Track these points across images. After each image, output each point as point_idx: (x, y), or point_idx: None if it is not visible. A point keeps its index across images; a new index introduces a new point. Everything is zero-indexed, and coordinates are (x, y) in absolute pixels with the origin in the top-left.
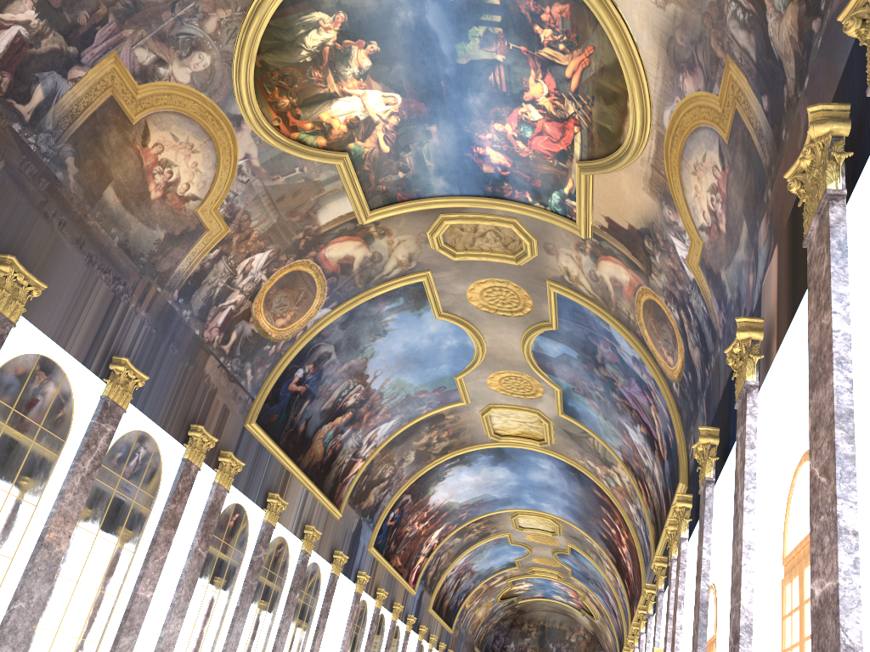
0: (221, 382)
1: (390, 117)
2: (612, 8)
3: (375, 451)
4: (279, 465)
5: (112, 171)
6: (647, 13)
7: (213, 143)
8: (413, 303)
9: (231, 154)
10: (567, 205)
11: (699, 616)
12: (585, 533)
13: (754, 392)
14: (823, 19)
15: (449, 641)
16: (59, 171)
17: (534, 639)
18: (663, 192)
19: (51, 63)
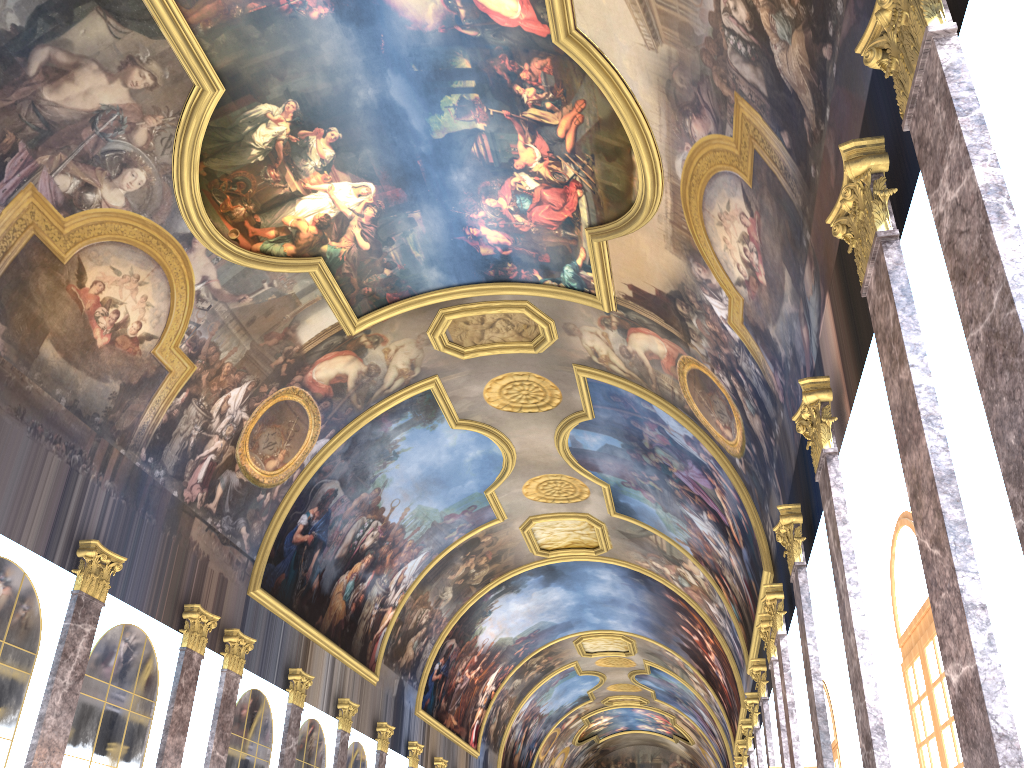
0: (212, 547)
1: (365, 209)
2: (599, 57)
3: (405, 595)
4: (295, 633)
5: (47, 321)
6: (638, 57)
7: (163, 270)
8: (423, 416)
9: (186, 280)
10: (583, 277)
11: (818, 723)
12: (664, 646)
13: (834, 460)
14: (834, 44)
15: None
16: None
17: None
18: (688, 248)
19: None
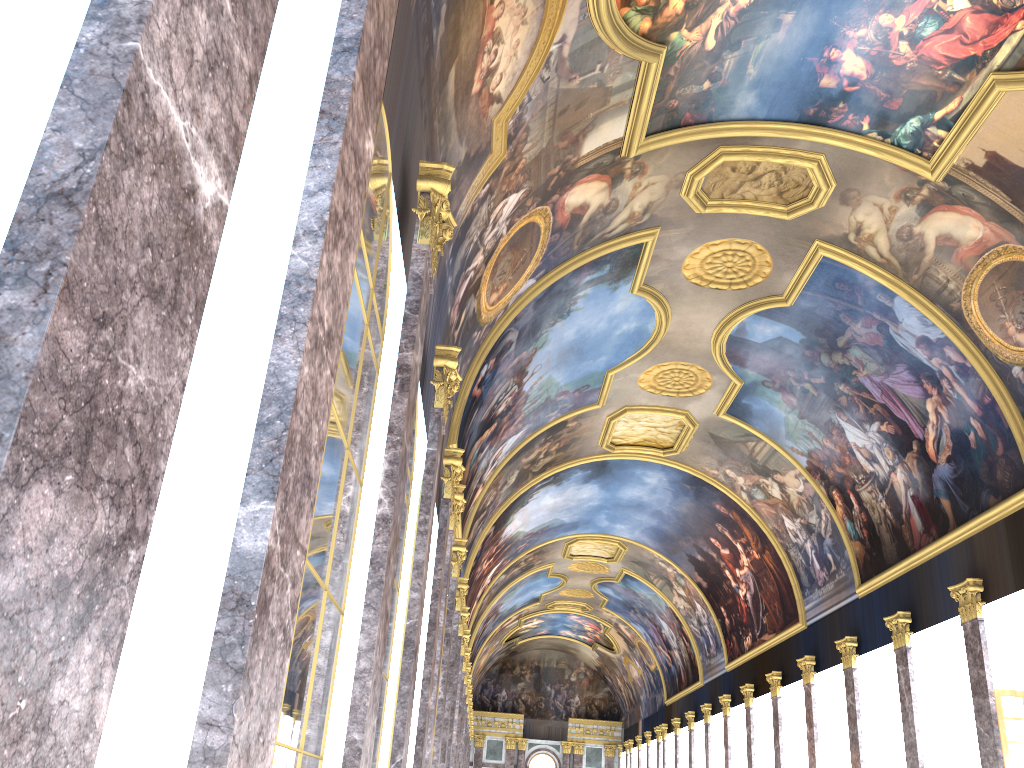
0: None
1: None
2: None
3: (493, 473)
4: None
5: (461, 38)
6: None
7: (543, 11)
8: (616, 273)
9: (550, 34)
10: (926, 135)
11: None
12: (664, 556)
13: None
14: None
15: None
16: (435, 26)
17: (529, 683)
18: None
19: None
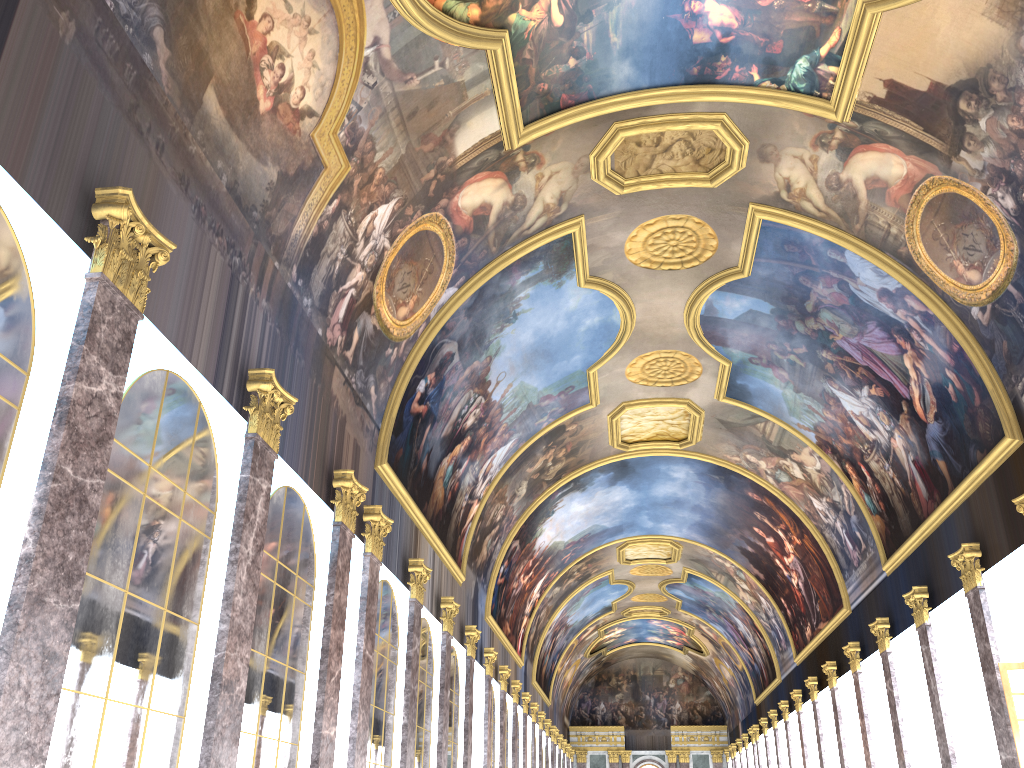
0: (348, 407)
1: None
2: None
3: (490, 487)
4: (408, 520)
5: (211, 59)
6: None
7: (335, 17)
8: (554, 268)
9: (356, 38)
10: (819, 74)
11: None
12: (717, 551)
13: None
14: None
15: (548, 716)
16: (146, 51)
17: (627, 693)
18: None
19: None
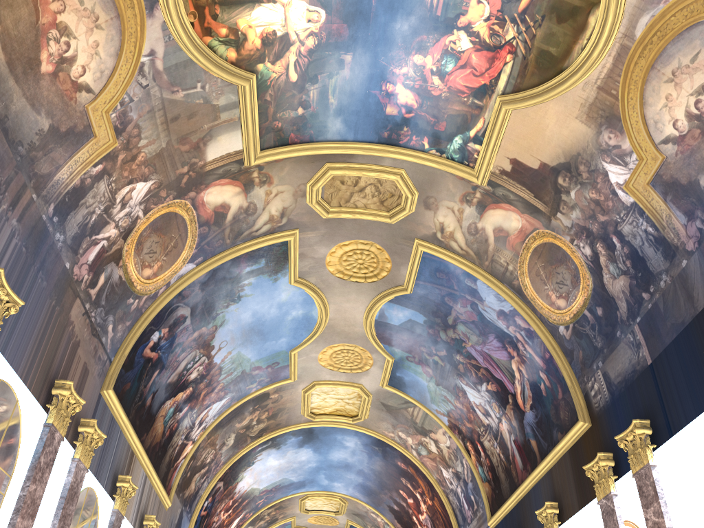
0: (84, 334)
1: (308, 38)
2: None
3: (204, 433)
4: (126, 444)
5: (1, 11)
6: None
7: (120, 23)
8: (273, 266)
9: (136, 46)
10: (468, 149)
11: None
12: (373, 508)
13: None
14: None
15: None
16: None
17: None
18: (606, 115)
19: None
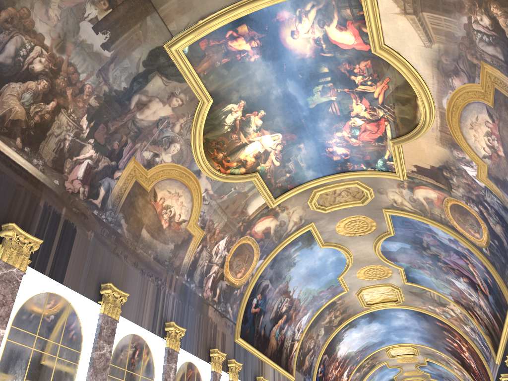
0: (217, 319)
1: (277, 146)
2: (397, 55)
3: (302, 334)
4: (256, 359)
5: (143, 219)
6: (420, 52)
7: (188, 188)
8: (306, 243)
9: (198, 192)
10: (388, 164)
11: None
12: (435, 350)
13: None
14: None
15: None
16: (118, 228)
17: None
18: (450, 143)
19: (105, 173)
